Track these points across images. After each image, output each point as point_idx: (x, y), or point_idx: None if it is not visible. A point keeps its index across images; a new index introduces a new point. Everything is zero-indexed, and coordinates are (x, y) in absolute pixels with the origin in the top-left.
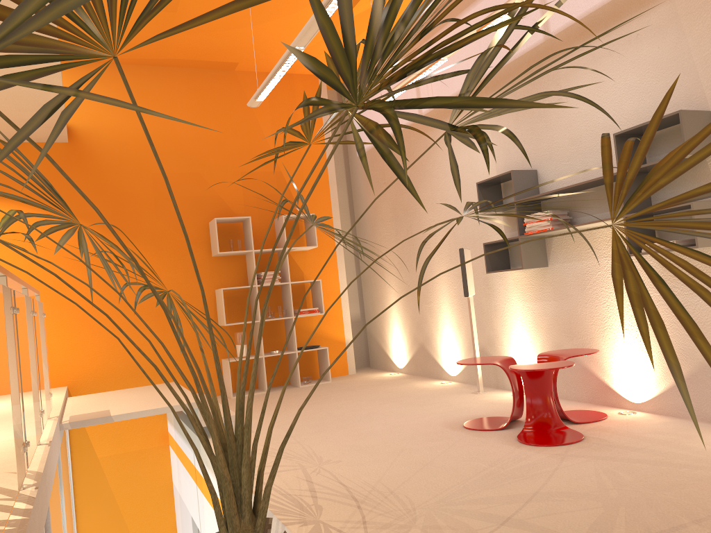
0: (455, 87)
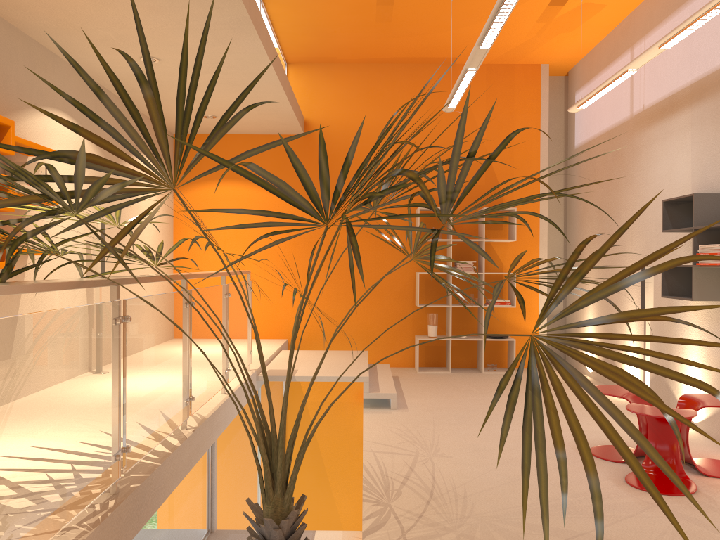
0: (664, 89)
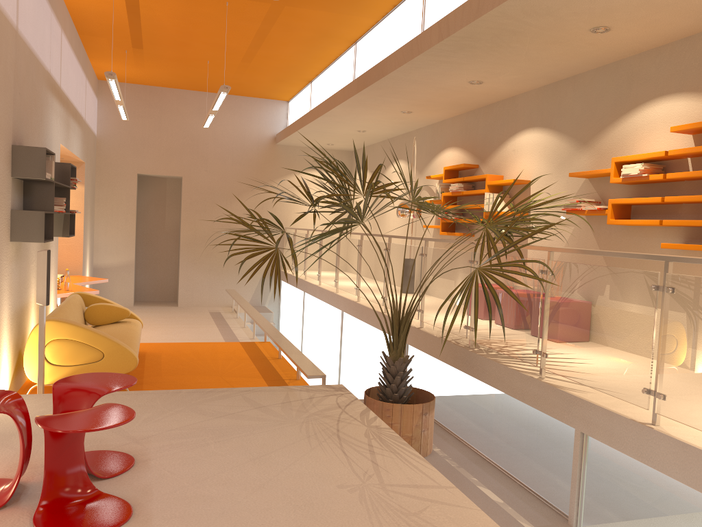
0: None
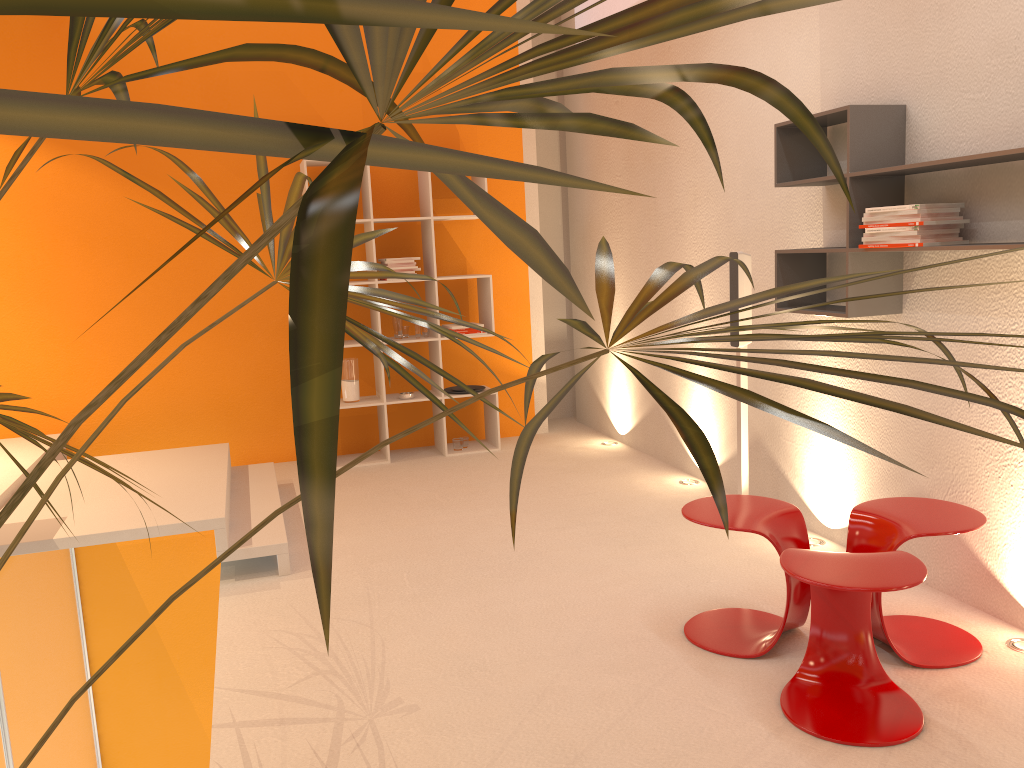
0: None
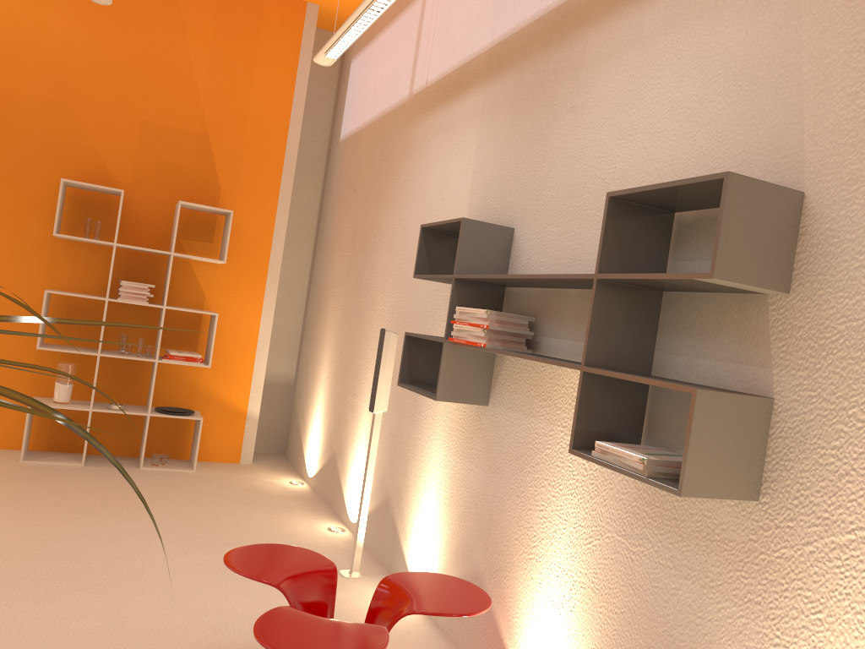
0: (456, 56)
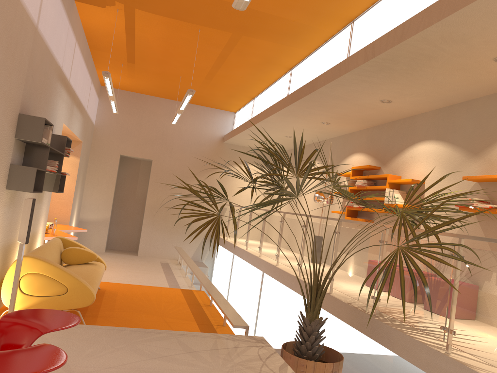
0: None
